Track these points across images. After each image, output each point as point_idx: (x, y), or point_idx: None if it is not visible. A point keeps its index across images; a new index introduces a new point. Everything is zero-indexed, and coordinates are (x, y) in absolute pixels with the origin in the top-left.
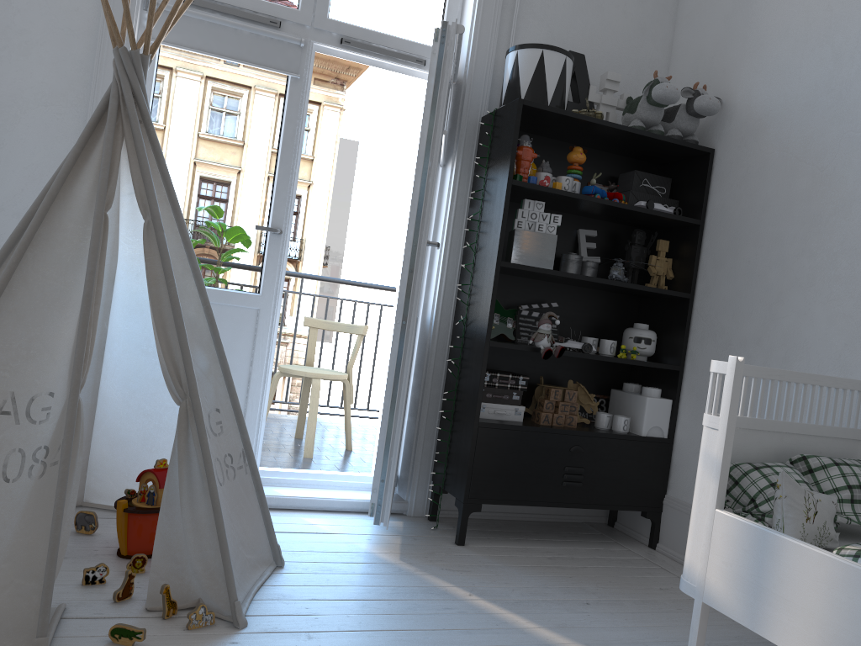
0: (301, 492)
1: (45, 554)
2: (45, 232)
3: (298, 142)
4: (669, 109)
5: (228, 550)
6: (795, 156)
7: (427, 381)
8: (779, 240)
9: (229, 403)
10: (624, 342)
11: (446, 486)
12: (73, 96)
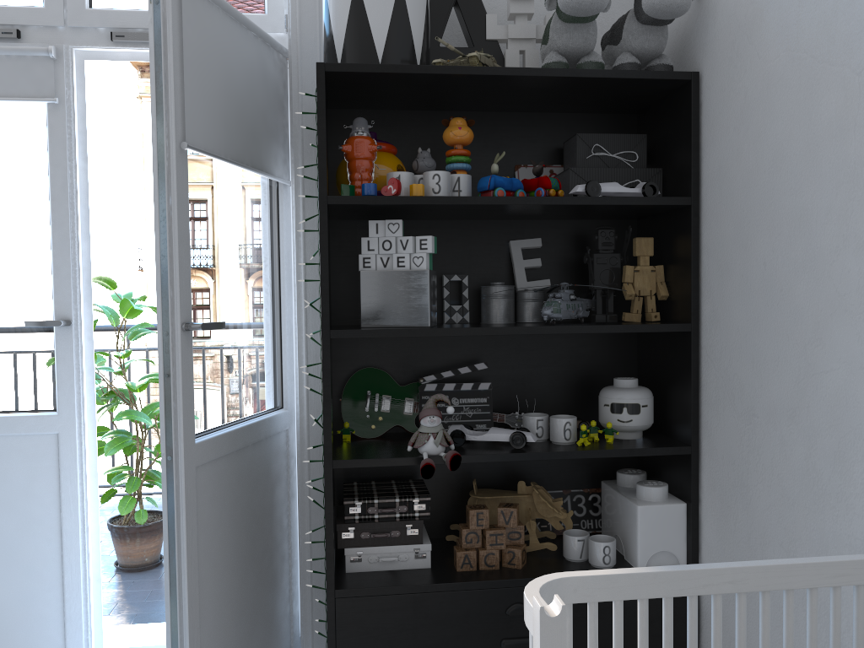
0: None
1: None
2: None
3: (75, 192)
4: (616, 23)
5: None
6: (813, 54)
7: (303, 507)
8: (805, 222)
9: None
10: (599, 412)
11: None
12: None
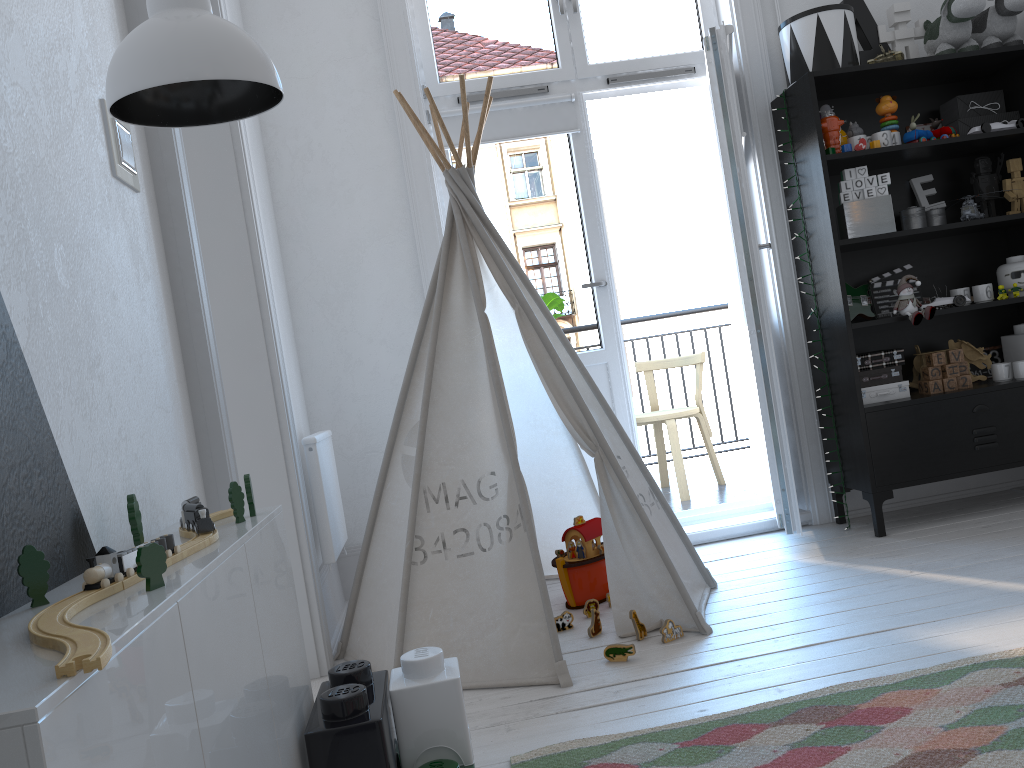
0: (699, 527)
1: (538, 598)
2: (441, 343)
3: (595, 193)
4: (977, 18)
5: (675, 570)
6: None
7: (793, 385)
8: None
9: (625, 448)
10: (1000, 282)
11: (846, 483)
12: (397, 223)
